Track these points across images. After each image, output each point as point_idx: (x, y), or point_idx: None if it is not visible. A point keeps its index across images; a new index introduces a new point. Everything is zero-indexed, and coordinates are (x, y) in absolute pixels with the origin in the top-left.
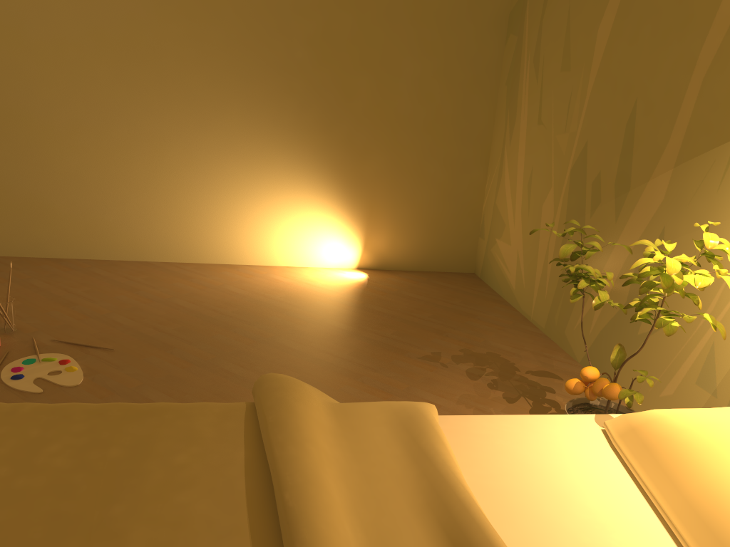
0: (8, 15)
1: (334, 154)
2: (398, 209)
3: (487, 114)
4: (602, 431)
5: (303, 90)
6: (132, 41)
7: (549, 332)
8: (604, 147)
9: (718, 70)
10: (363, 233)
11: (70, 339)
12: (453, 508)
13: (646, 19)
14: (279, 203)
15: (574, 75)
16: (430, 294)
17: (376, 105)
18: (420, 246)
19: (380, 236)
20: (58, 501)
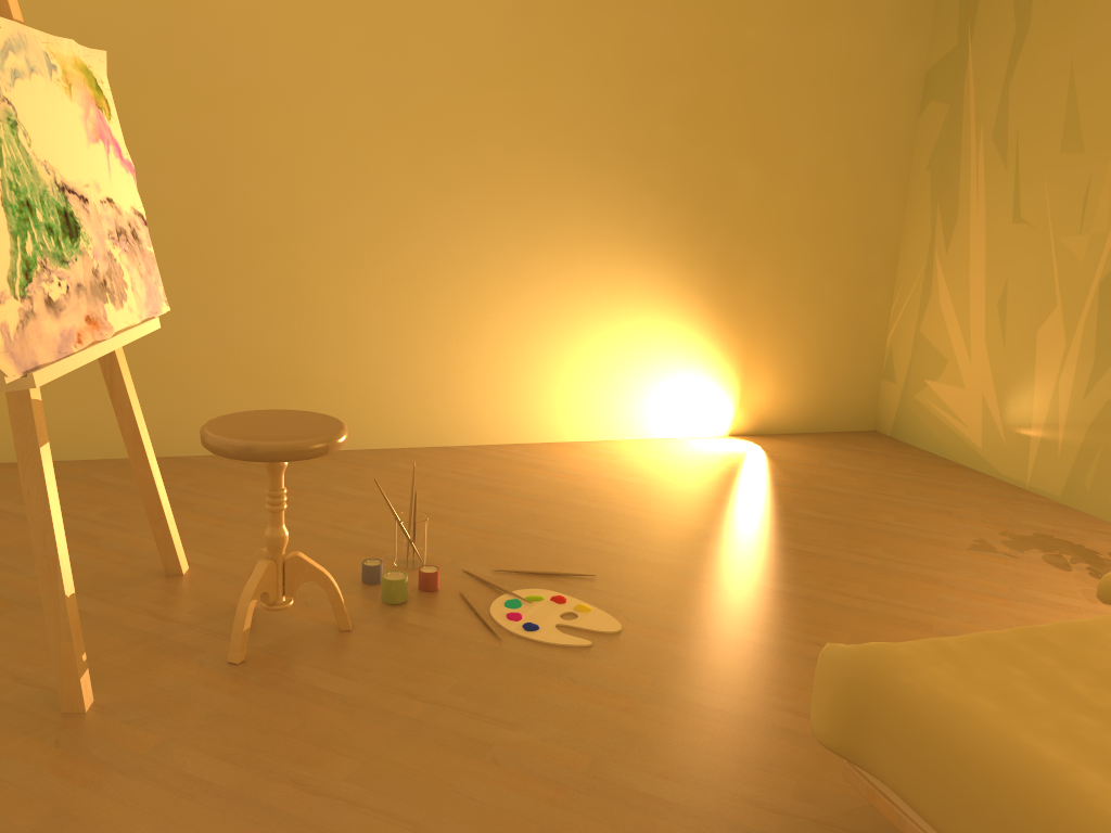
0: (263, 80)
1: (705, 273)
2: (783, 346)
3: (895, 209)
4: None
5: (668, 183)
6: (442, 118)
7: (1072, 500)
8: None
9: None
10: (738, 385)
11: (515, 567)
12: None
13: None
14: (631, 347)
15: (1093, 158)
16: (864, 463)
17: (760, 201)
18: (809, 398)
19: (759, 386)
20: None
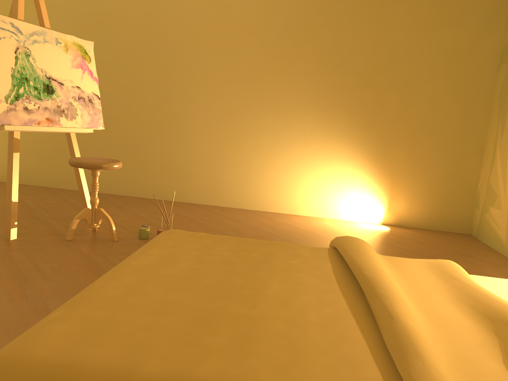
0: (182, 60)
1: (370, 144)
2: (413, 184)
3: (482, 119)
4: None
5: (351, 102)
6: (249, 73)
7: None
8: None
9: None
10: (387, 200)
11: None
12: (479, 298)
13: None
14: (331, 176)
15: None
16: (436, 242)
17: (400, 112)
18: (428, 211)
19: (399, 202)
20: (228, 266)
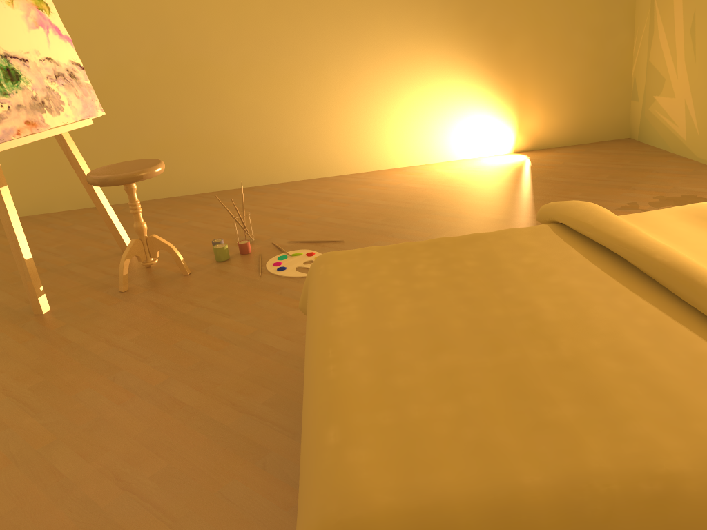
0: None
1: (480, 44)
2: (547, 87)
3: None
4: None
5: None
6: None
7: None
8: None
9: None
10: (515, 117)
11: (302, 239)
12: None
13: None
14: (433, 102)
15: None
16: (596, 161)
17: None
18: (572, 120)
19: (532, 117)
20: (459, 292)
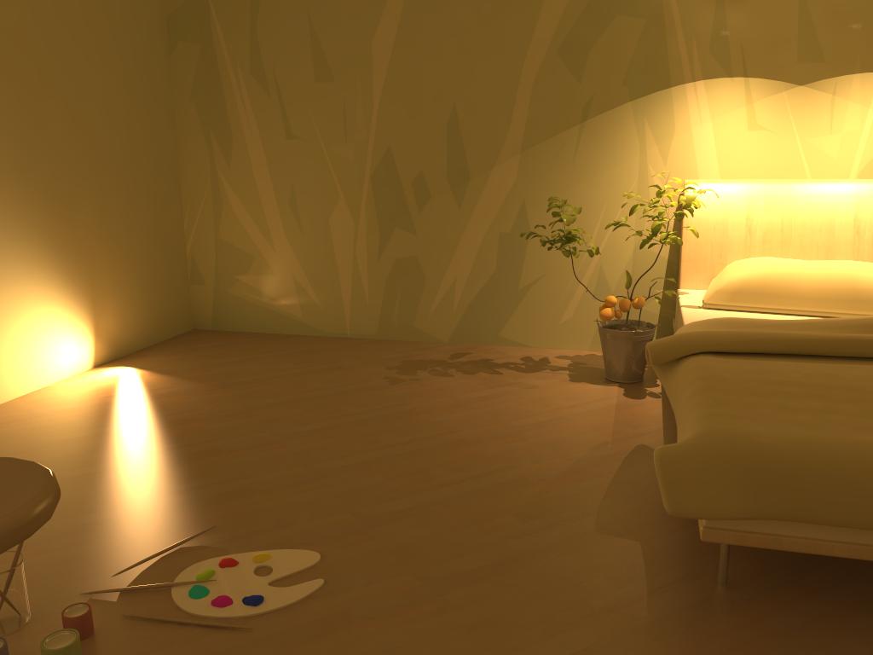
0: None
1: (40, 210)
2: (118, 271)
3: (170, 137)
4: (705, 309)
5: None
6: None
7: (387, 334)
8: (421, 148)
9: (548, 77)
10: (91, 316)
11: (129, 560)
12: (848, 324)
13: (446, 36)
14: None
15: (343, 86)
16: (232, 354)
17: (72, 134)
18: (146, 314)
19: (108, 313)
20: (870, 402)
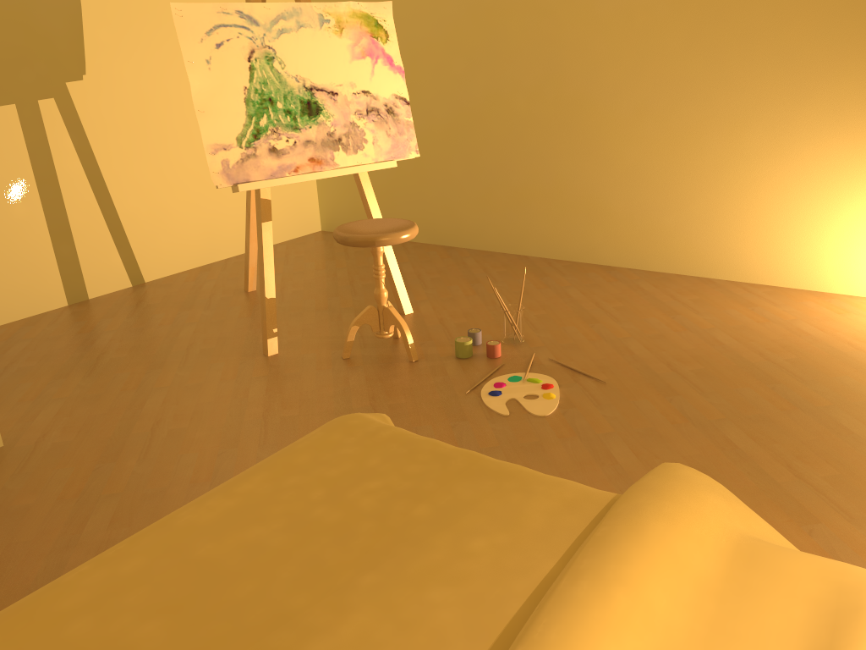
0: None
1: None
2: None
3: None
4: None
5: None
6: None
7: None
8: None
9: None
10: None
11: (568, 361)
12: None
13: None
14: None
15: None
16: None
17: None
18: None
19: None
20: (329, 546)
